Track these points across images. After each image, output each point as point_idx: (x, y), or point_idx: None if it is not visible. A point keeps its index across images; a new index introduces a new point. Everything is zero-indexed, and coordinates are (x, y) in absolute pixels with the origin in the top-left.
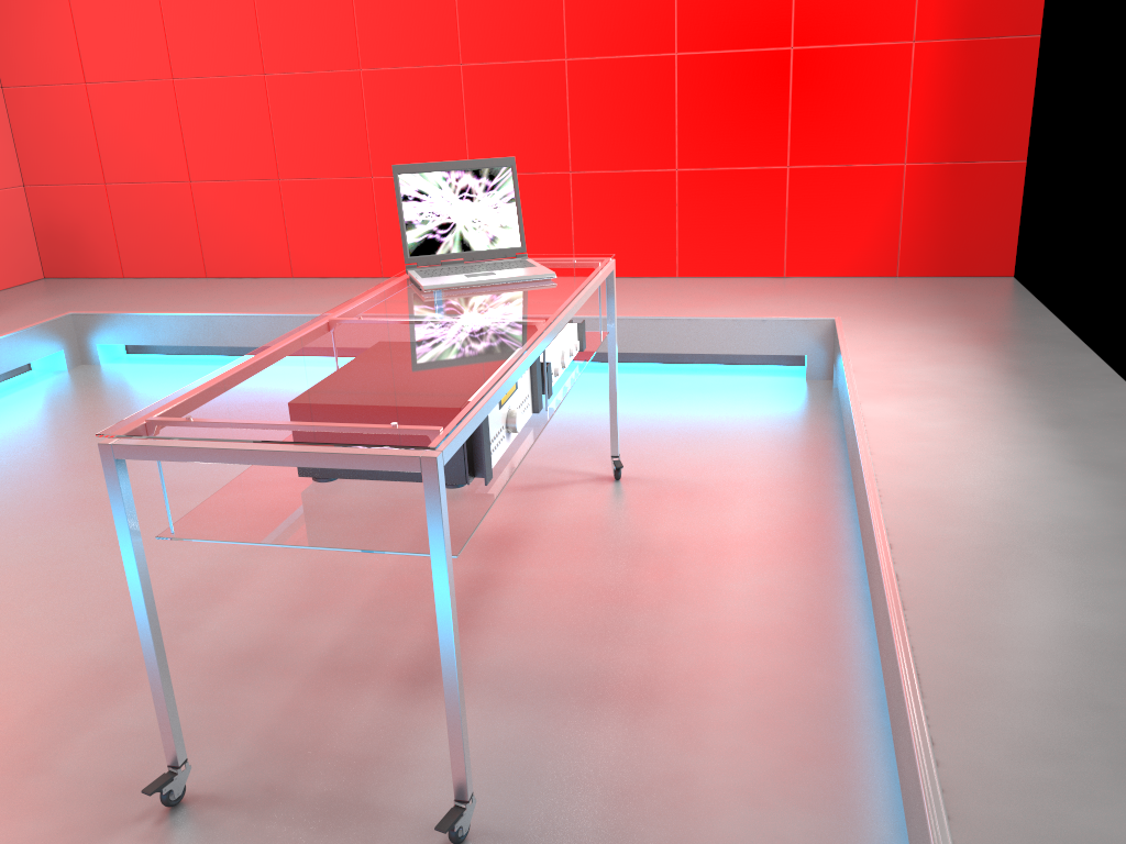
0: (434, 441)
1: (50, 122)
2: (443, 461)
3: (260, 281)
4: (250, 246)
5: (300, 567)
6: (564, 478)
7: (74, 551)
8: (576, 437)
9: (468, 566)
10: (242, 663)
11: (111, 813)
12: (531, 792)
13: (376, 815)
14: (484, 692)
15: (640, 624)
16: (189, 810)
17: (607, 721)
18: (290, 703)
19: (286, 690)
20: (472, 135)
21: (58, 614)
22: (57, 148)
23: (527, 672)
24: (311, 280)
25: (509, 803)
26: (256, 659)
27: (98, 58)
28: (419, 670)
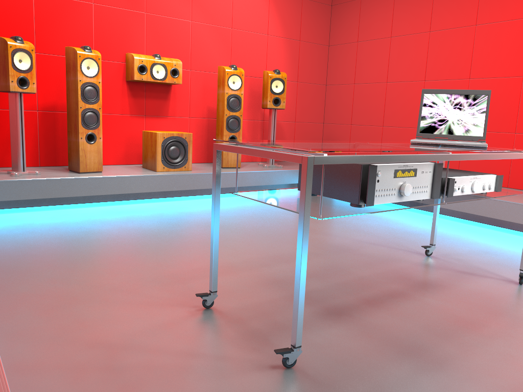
0: (311, 151)
1: (338, 99)
2: (314, 161)
3: None
4: None
5: (326, 264)
6: (488, 275)
7: (256, 235)
8: (513, 263)
9: (399, 287)
10: (273, 281)
11: (187, 301)
12: (337, 369)
13: (266, 343)
14: (356, 328)
15: (467, 339)
16: (209, 311)
17: (405, 364)
18: (275, 299)
19: (278, 295)
20: (521, 113)
21: (233, 248)
22: (338, 109)
23: (385, 330)
24: None
25: (323, 367)
26: (279, 282)
27: (361, 74)
28: (336, 310)
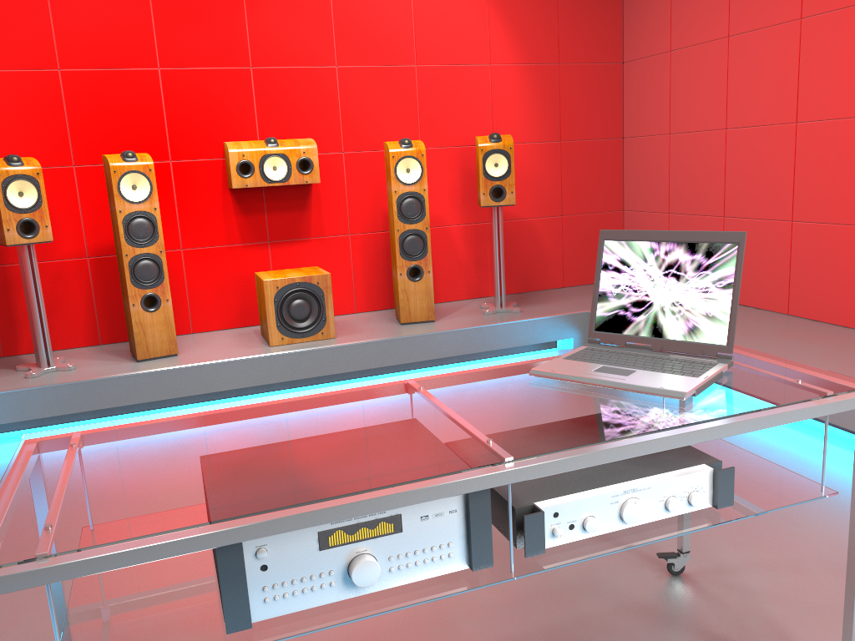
0: None
1: (644, 164)
2: None
3: (754, 312)
4: (758, 279)
5: None
6: None
7: None
8: None
9: None
10: None
11: None
12: None
13: None
14: None
15: None
16: None
17: None
18: None
19: None
20: None
21: None
22: (645, 184)
23: None
24: (798, 321)
25: None
26: None
27: (680, 114)
28: None
